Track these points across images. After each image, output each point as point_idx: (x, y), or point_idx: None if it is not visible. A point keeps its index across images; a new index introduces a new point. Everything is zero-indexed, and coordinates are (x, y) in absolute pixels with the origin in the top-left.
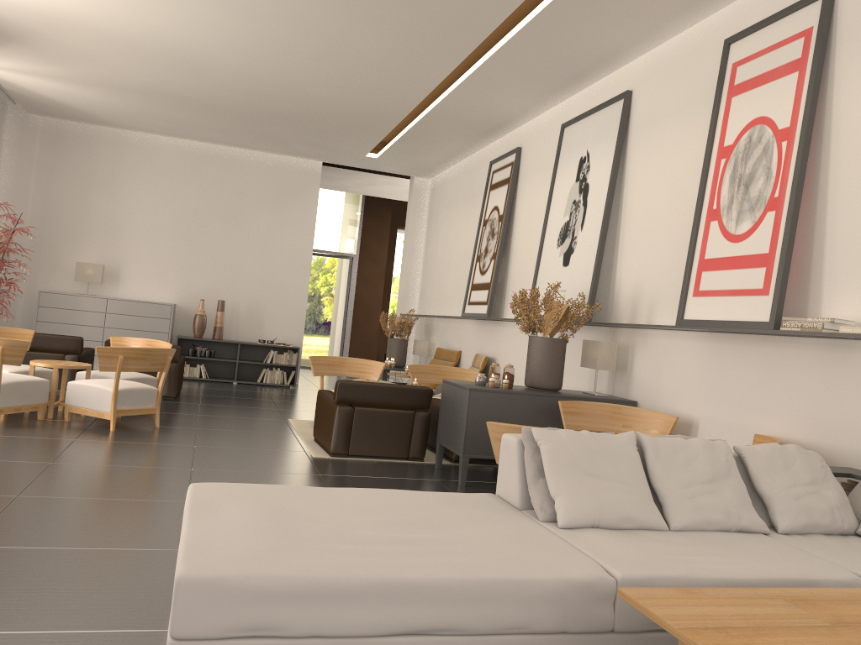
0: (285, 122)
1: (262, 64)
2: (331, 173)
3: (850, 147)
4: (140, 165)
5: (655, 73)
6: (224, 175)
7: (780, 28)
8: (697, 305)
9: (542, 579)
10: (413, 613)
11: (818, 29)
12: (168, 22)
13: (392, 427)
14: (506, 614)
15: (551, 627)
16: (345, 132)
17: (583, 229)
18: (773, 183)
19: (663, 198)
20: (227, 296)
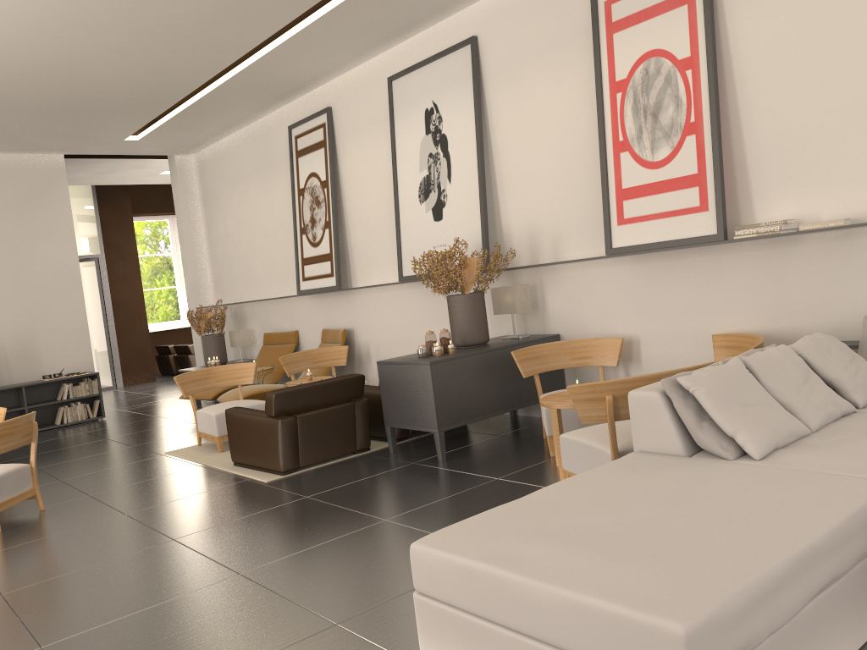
0: (34, 112)
1: (35, 44)
2: (66, 166)
3: (755, 69)
4: None
5: (504, 16)
6: None
7: None
8: (626, 232)
9: (863, 506)
10: (814, 578)
11: None
12: None
13: (336, 424)
14: (855, 547)
15: None
16: (111, 115)
17: (454, 181)
18: (686, 109)
19: (545, 138)
20: None
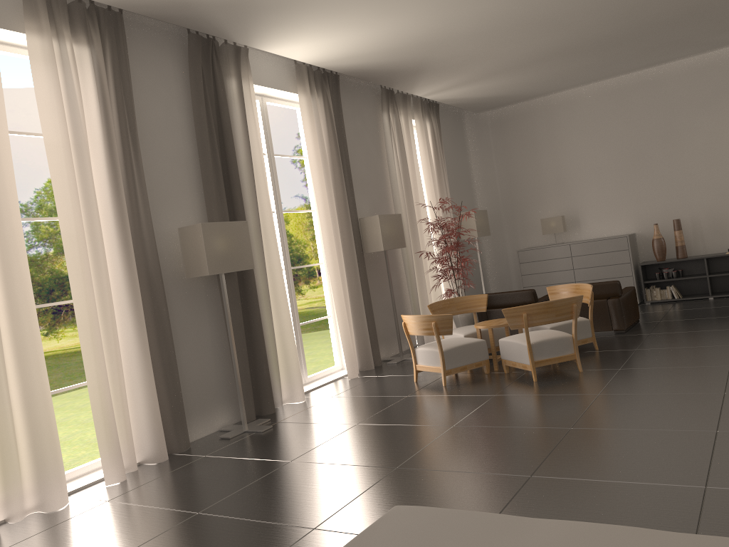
0: (677, 24)
1: None
2: None
3: None
4: (570, 119)
5: None
6: (649, 97)
7: None
8: None
9: None
10: None
11: None
12: (495, 0)
13: None
14: None
15: None
16: None
17: None
18: None
19: None
20: (683, 213)
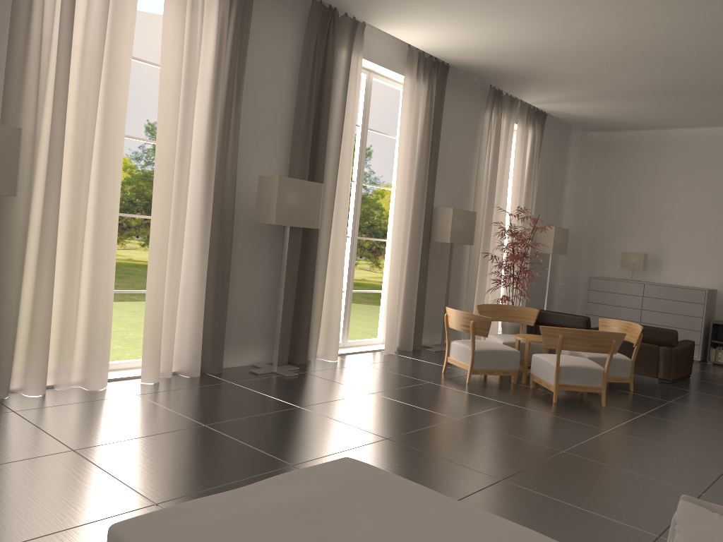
0: None
1: None
2: None
3: None
4: (680, 159)
5: None
6: None
7: None
8: None
9: None
10: None
11: None
12: (614, 24)
13: None
14: None
15: None
16: None
17: None
18: None
19: None
20: None
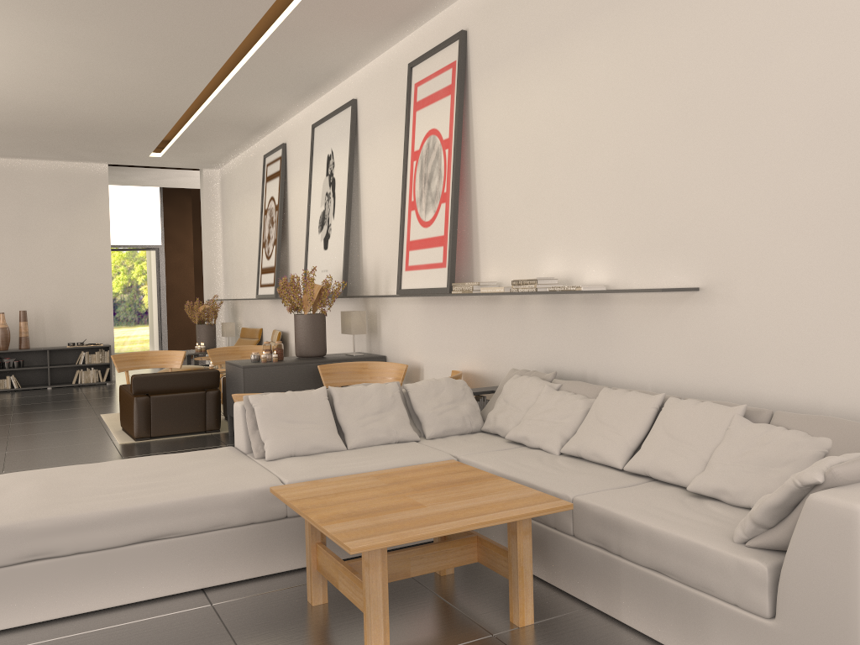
0: (59, 134)
1: (22, 91)
2: (121, 171)
3: (484, 154)
4: None
5: (370, 85)
6: (7, 187)
7: (439, 58)
8: (408, 277)
9: (233, 492)
10: (145, 527)
11: (458, 64)
12: None
13: (187, 407)
14: (211, 518)
15: (243, 521)
16: (123, 138)
17: (335, 218)
18: (443, 181)
19: (385, 190)
20: (29, 306)
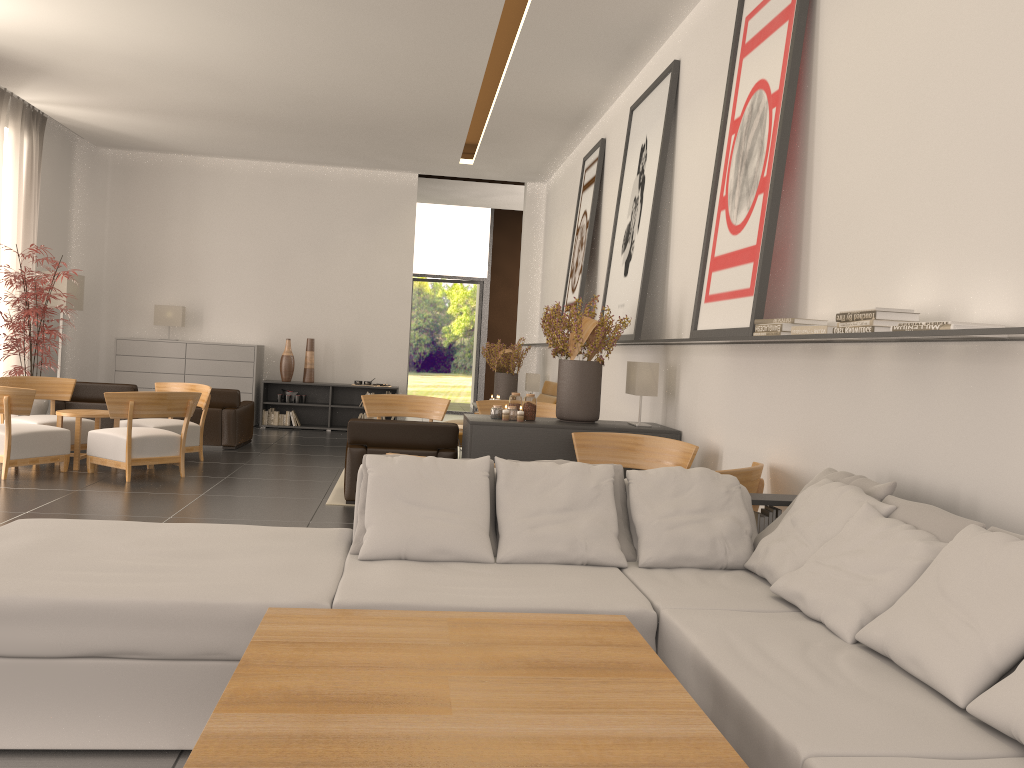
0: (351, 132)
1: (289, 71)
2: (439, 186)
3: (830, 108)
4: (217, 193)
5: (696, 36)
6: (309, 197)
7: None
8: (706, 312)
9: (242, 604)
10: (95, 635)
11: None
12: (170, 36)
13: None
14: (200, 639)
15: None
16: (421, 138)
17: (638, 231)
18: (764, 160)
19: (700, 187)
20: (319, 334)
